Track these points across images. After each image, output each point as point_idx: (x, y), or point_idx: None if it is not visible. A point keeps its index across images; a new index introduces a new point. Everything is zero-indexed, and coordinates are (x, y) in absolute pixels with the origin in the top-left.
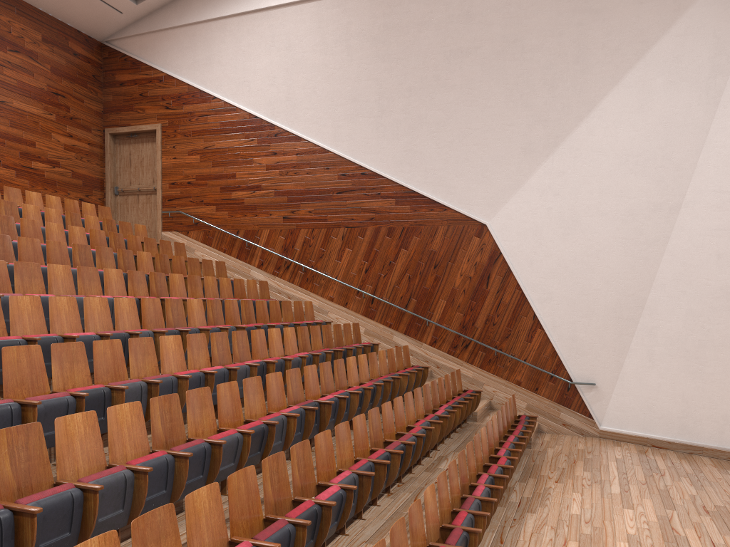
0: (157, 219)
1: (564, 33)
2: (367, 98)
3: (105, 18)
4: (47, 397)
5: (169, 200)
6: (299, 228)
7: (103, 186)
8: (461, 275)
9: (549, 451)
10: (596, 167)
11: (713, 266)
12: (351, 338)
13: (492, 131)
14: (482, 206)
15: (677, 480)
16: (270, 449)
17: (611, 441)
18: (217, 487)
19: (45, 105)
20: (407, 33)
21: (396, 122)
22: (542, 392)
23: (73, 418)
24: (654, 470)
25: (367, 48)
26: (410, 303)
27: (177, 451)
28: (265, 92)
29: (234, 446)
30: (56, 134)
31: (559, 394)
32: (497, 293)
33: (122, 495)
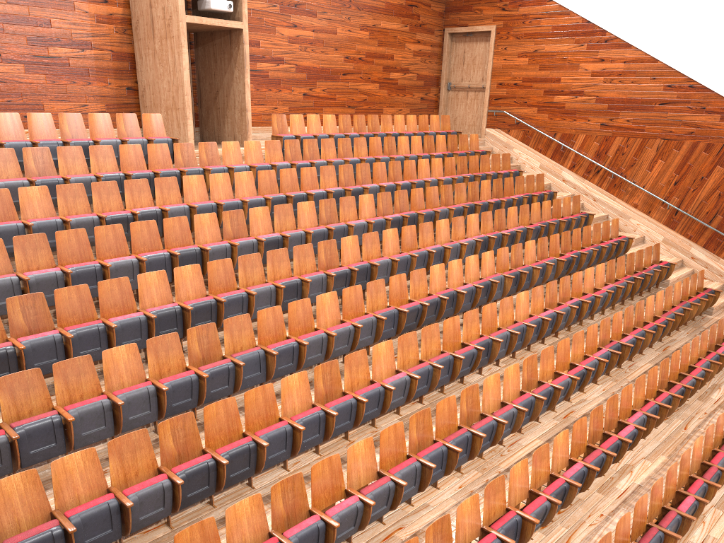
0: (483, 117)
1: None
2: (711, 8)
3: None
4: (464, 351)
5: (495, 99)
6: (614, 136)
7: (438, 82)
8: None
9: None
10: None
11: None
12: (650, 259)
13: None
14: None
15: None
16: (585, 384)
17: None
18: (567, 431)
19: (402, 19)
20: None
21: None
22: None
23: (489, 378)
24: None
25: None
26: (715, 219)
27: (537, 394)
28: None
29: (565, 387)
30: (408, 44)
31: None
32: None
33: (510, 421)
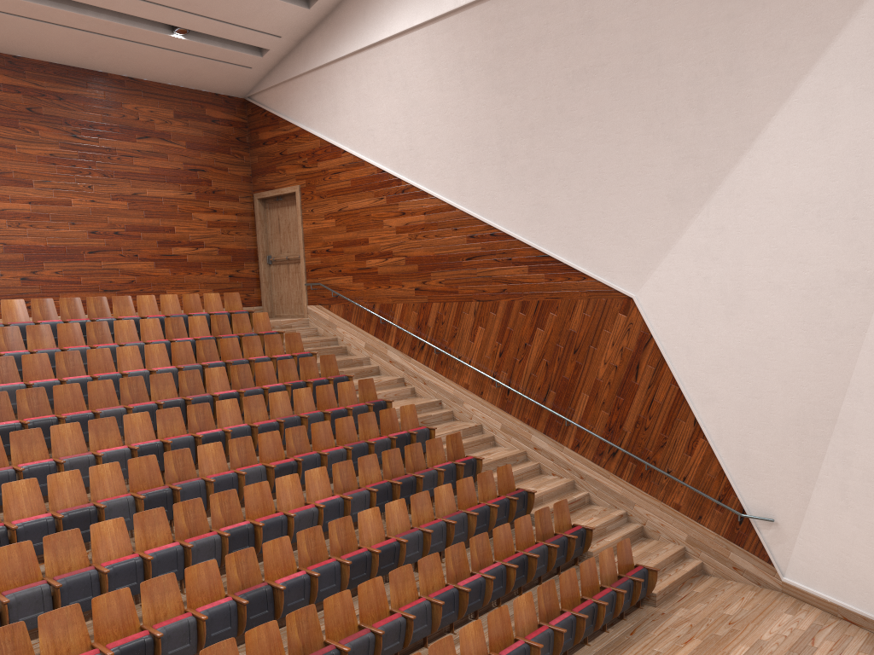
0: (303, 292)
1: (710, 32)
2: (488, 141)
3: (236, 77)
4: None
5: (311, 270)
6: (430, 302)
7: (256, 256)
8: (605, 364)
9: (674, 616)
10: (764, 220)
11: None
12: (443, 454)
13: (631, 175)
14: (626, 274)
15: None
16: None
17: (791, 602)
18: None
19: (183, 185)
20: (523, 54)
21: (521, 170)
22: (706, 521)
23: None
24: None
25: (482, 78)
26: (548, 395)
27: None
28: (389, 142)
29: None
30: (197, 213)
31: (729, 528)
32: (649, 388)
33: None
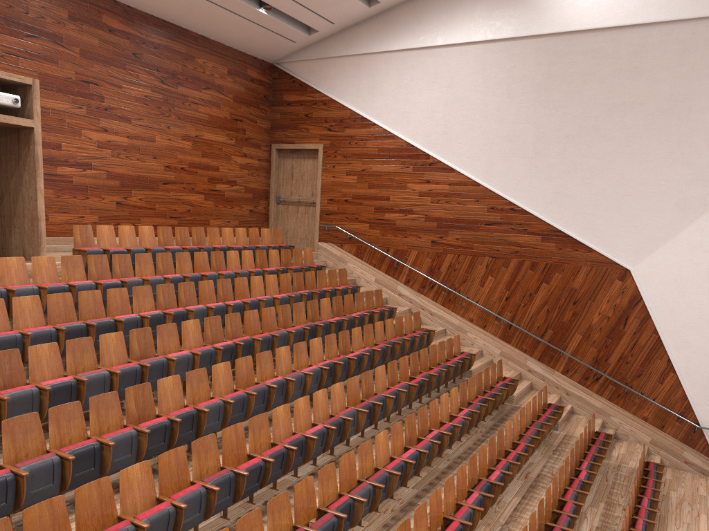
0: (315, 231)
1: None
2: (523, 140)
3: (279, 47)
4: (322, 522)
5: (326, 214)
6: (445, 253)
7: (267, 195)
8: (599, 314)
9: (672, 497)
10: None
11: None
12: (495, 376)
13: (647, 184)
14: (627, 253)
15: None
16: None
17: None
18: None
19: (228, 132)
20: (571, 82)
21: (549, 165)
22: (667, 430)
23: None
24: None
25: (528, 93)
26: (546, 333)
27: None
28: (423, 124)
29: None
30: (235, 156)
31: (685, 435)
32: (634, 334)
33: None
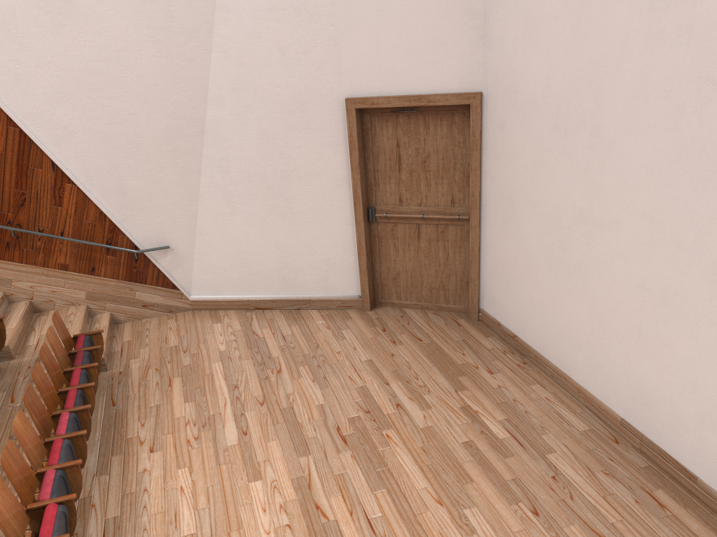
0: None
1: None
2: None
3: None
4: None
5: None
6: None
7: None
8: None
9: (134, 369)
10: None
11: (278, 66)
12: None
13: None
14: None
15: (297, 376)
16: None
17: (208, 314)
18: None
19: None
20: None
21: None
22: (102, 271)
23: None
24: (268, 363)
25: None
26: None
27: None
28: None
29: None
30: None
31: (127, 269)
32: None
33: None
